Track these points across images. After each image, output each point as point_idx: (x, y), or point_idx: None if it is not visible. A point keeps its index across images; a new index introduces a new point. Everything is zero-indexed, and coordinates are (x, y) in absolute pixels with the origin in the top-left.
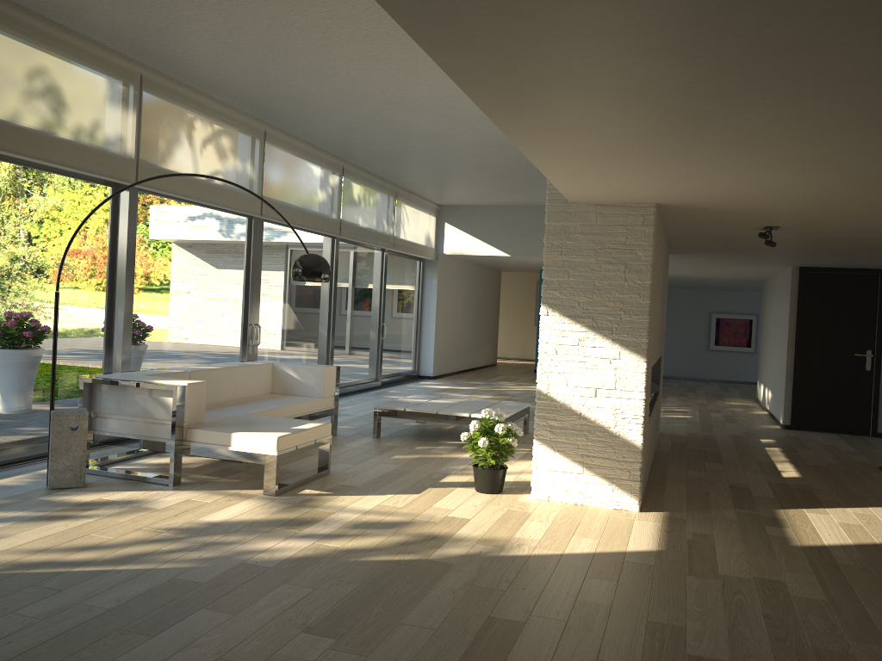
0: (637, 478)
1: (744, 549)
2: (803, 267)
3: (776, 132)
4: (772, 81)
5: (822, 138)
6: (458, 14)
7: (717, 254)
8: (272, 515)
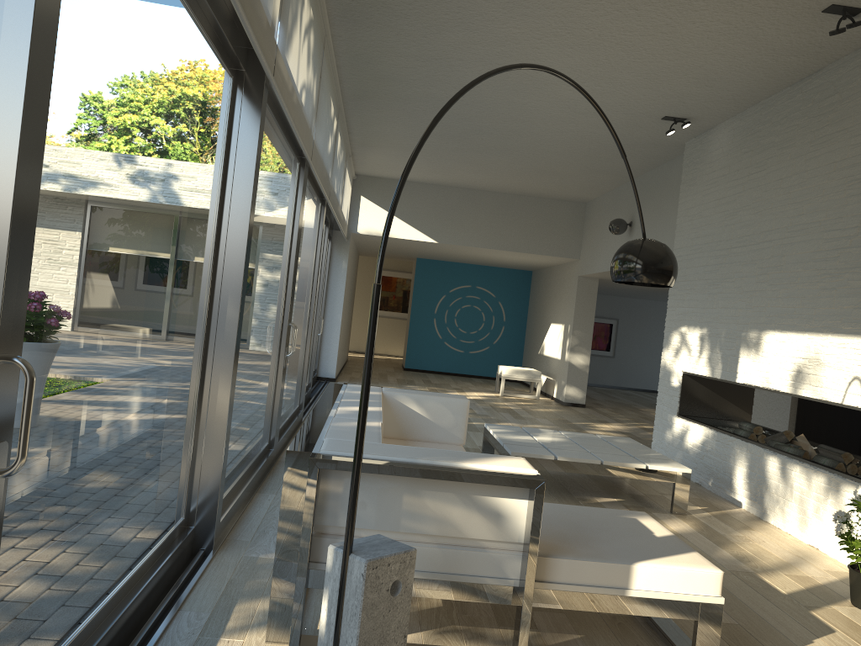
0: None
1: None
2: None
3: None
4: None
5: None
6: None
7: None
8: None
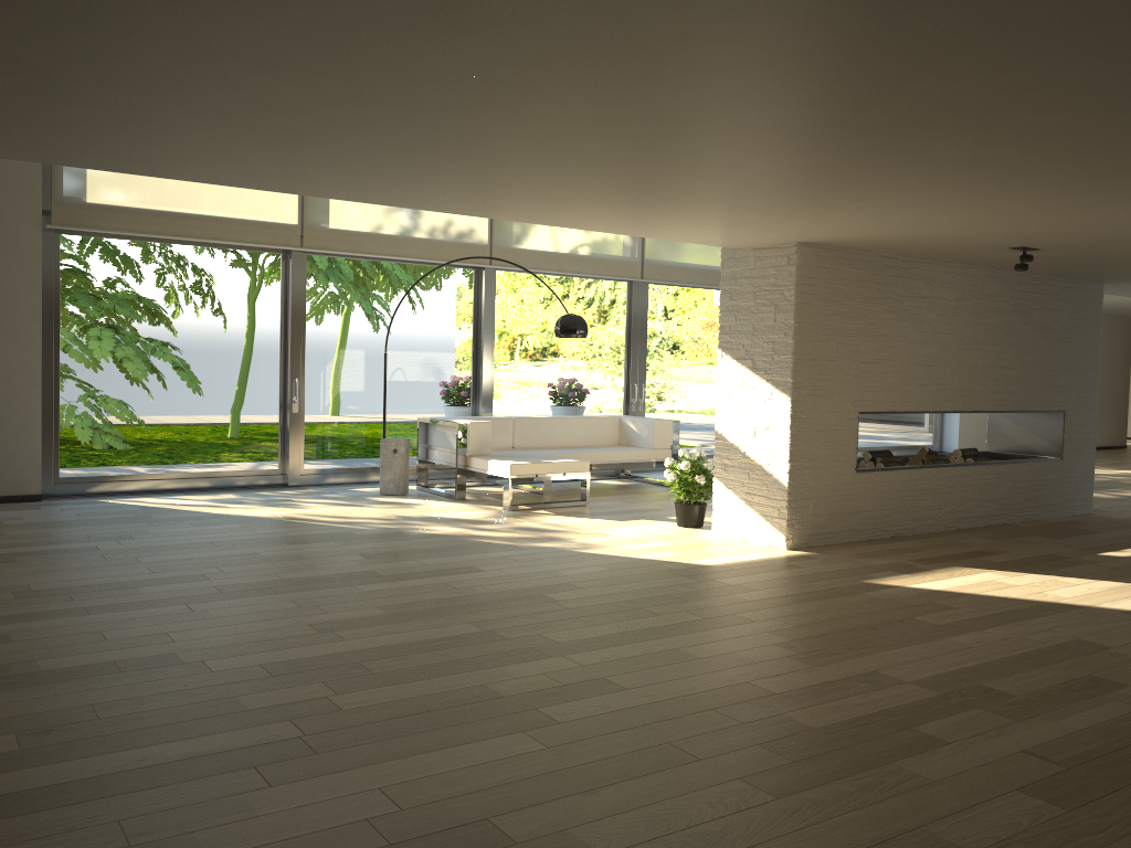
0: (785, 516)
1: (798, 576)
2: None
3: (615, 196)
4: (489, 181)
5: (657, 195)
6: (285, 187)
7: None
8: (478, 518)
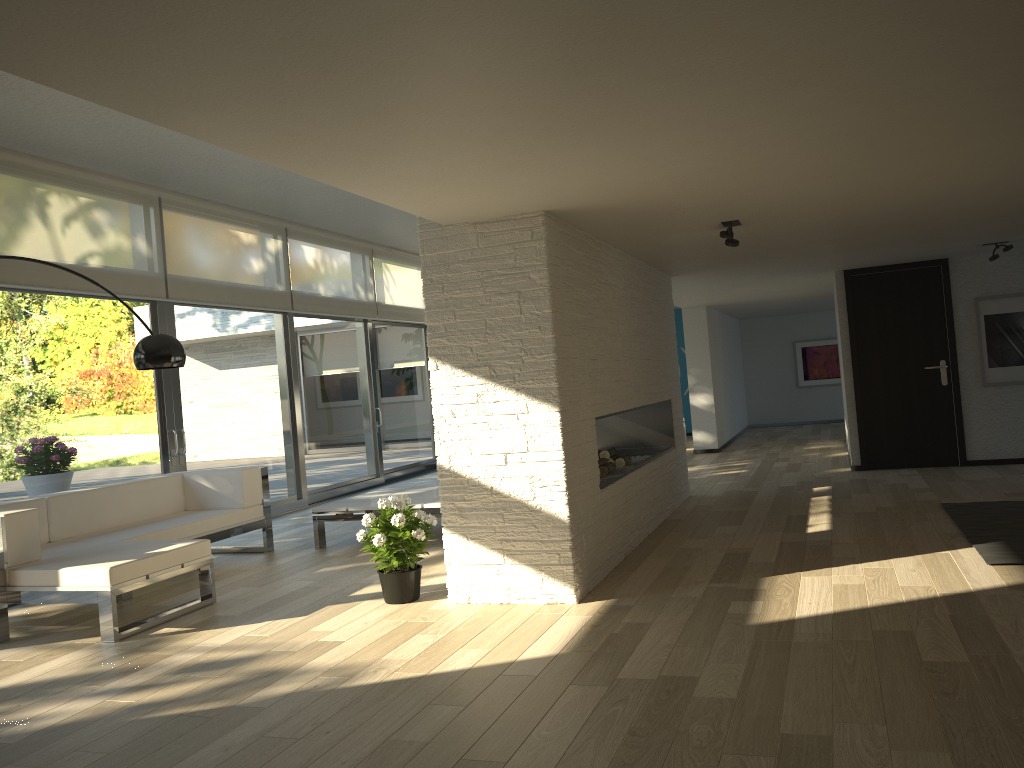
0: (569, 560)
1: (679, 638)
2: (847, 270)
3: (519, 82)
4: (386, 0)
5: (589, 82)
6: None
7: (724, 268)
8: (85, 669)
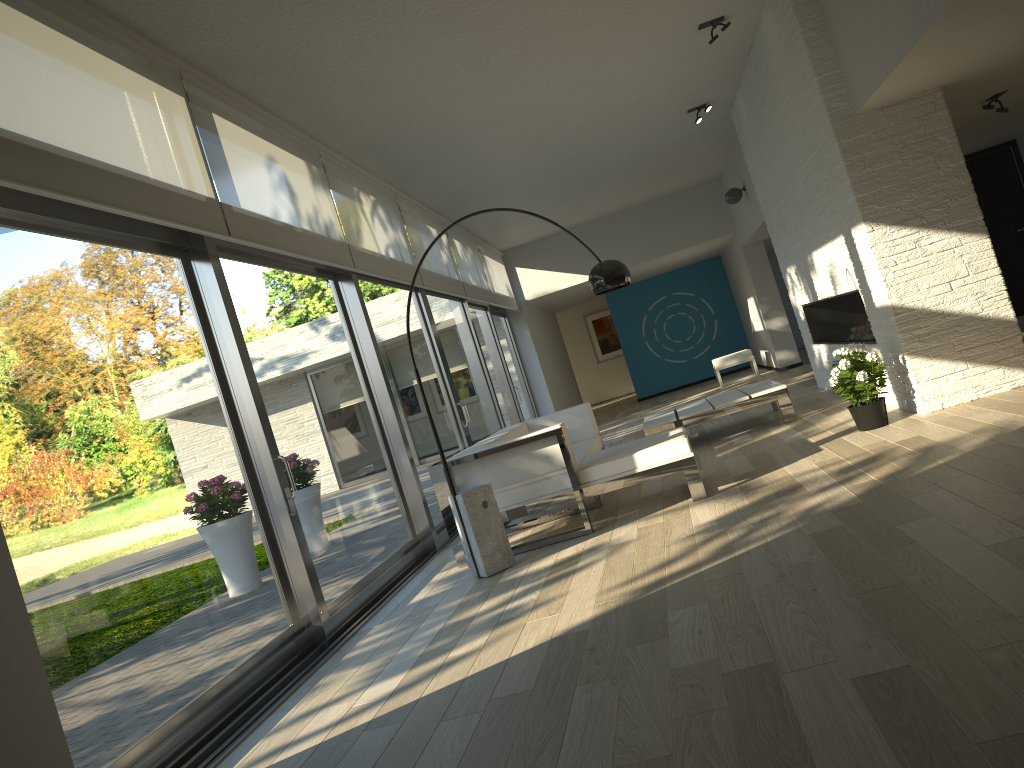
0: (1023, 350)
1: None
2: None
3: None
4: None
5: None
6: None
7: None
8: (749, 499)
